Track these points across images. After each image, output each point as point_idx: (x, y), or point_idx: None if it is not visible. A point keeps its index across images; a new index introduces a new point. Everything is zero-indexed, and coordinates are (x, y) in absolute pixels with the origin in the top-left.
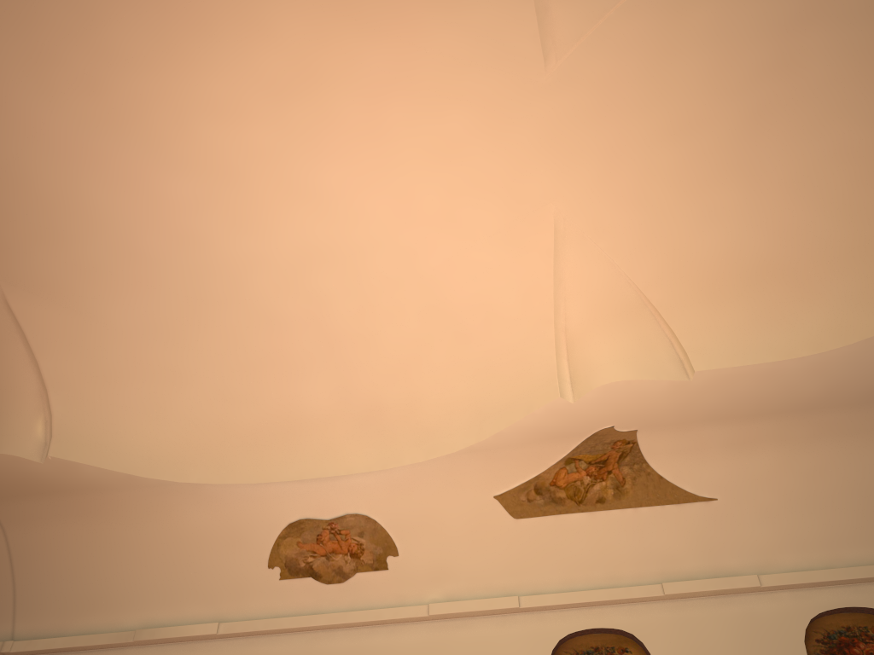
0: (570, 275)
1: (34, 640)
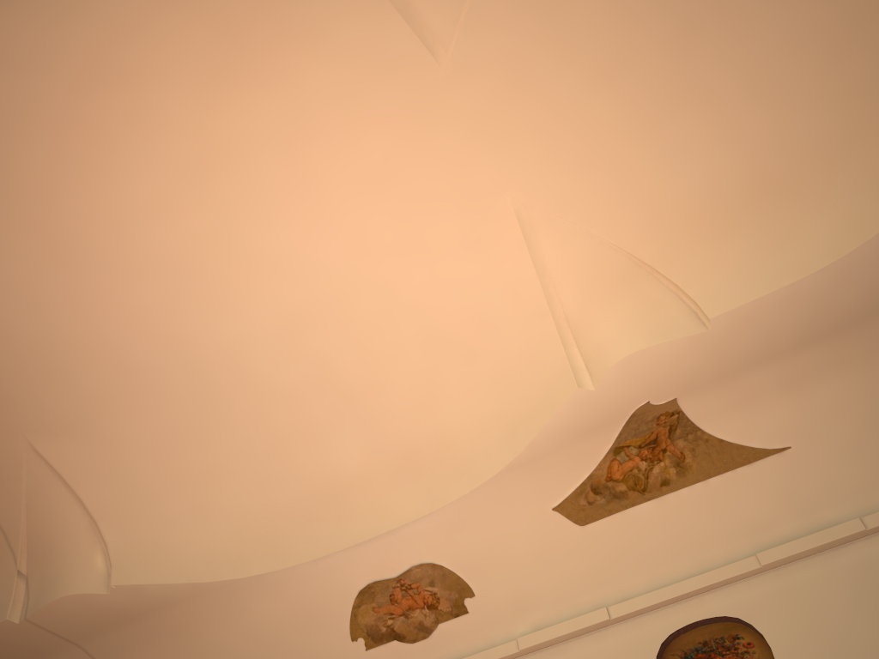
0: (551, 260)
1: None
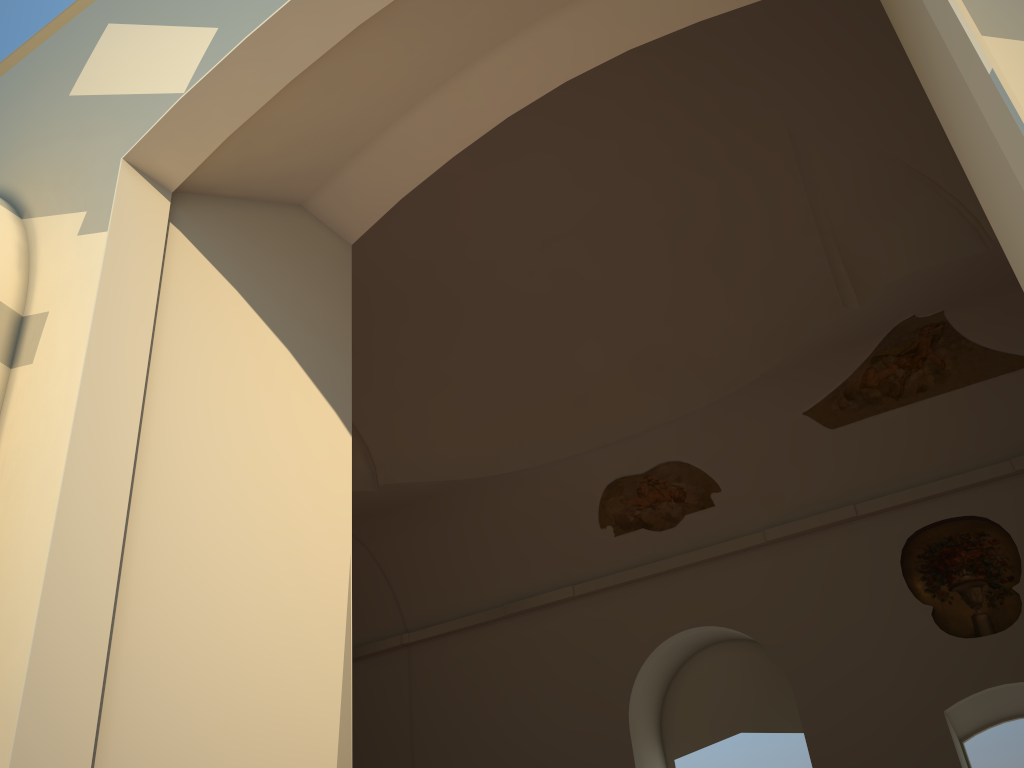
0: (821, 174)
1: (424, 629)
